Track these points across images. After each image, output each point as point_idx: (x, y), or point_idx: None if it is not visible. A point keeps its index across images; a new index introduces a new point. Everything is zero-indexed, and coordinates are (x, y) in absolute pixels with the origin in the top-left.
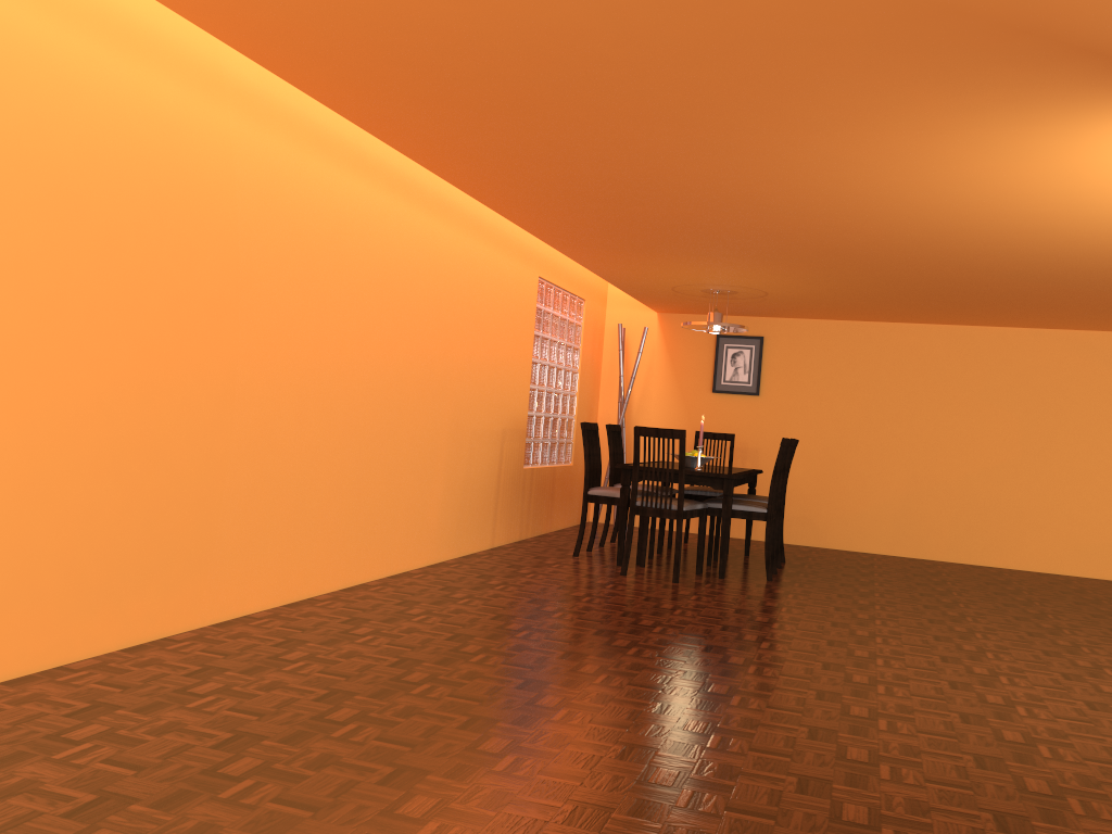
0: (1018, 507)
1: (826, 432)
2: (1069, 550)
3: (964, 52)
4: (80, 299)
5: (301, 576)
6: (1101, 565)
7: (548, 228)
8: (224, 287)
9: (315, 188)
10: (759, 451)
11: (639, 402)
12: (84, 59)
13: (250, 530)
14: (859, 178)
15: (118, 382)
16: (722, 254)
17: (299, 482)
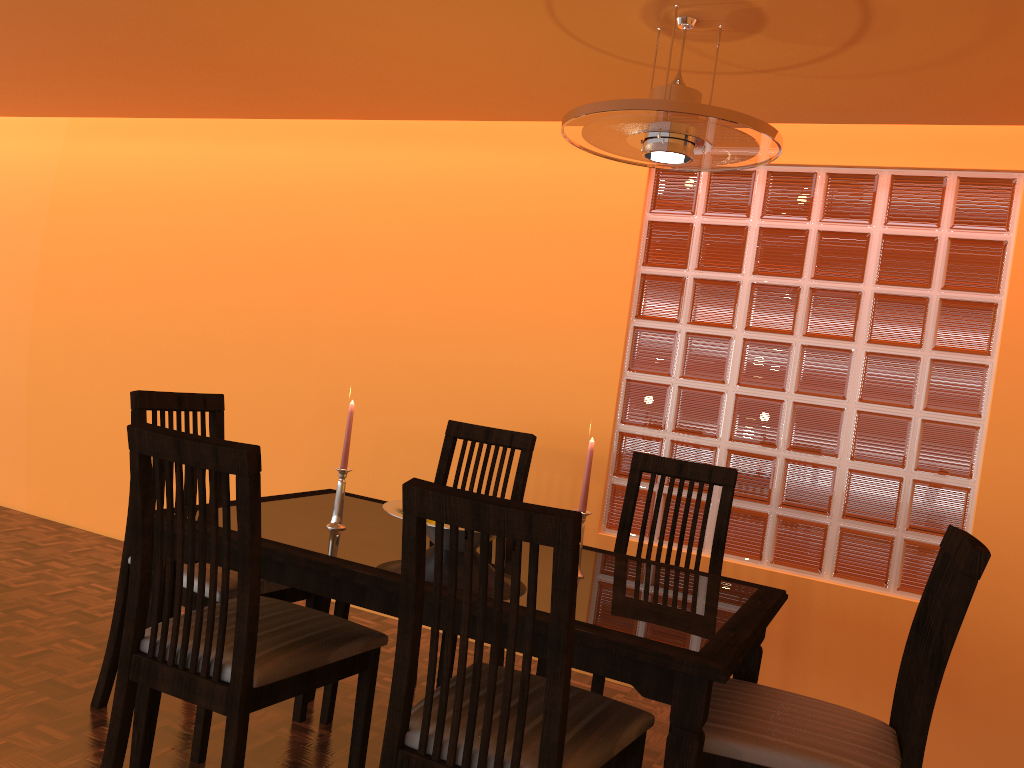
0: None
1: None
2: None
3: None
4: None
5: (67, 502)
6: None
7: (188, 105)
8: (5, 260)
9: (89, 167)
10: None
11: None
12: None
13: (20, 443)
14: None
15: None
16: (132, 4)
17: (67, 418)
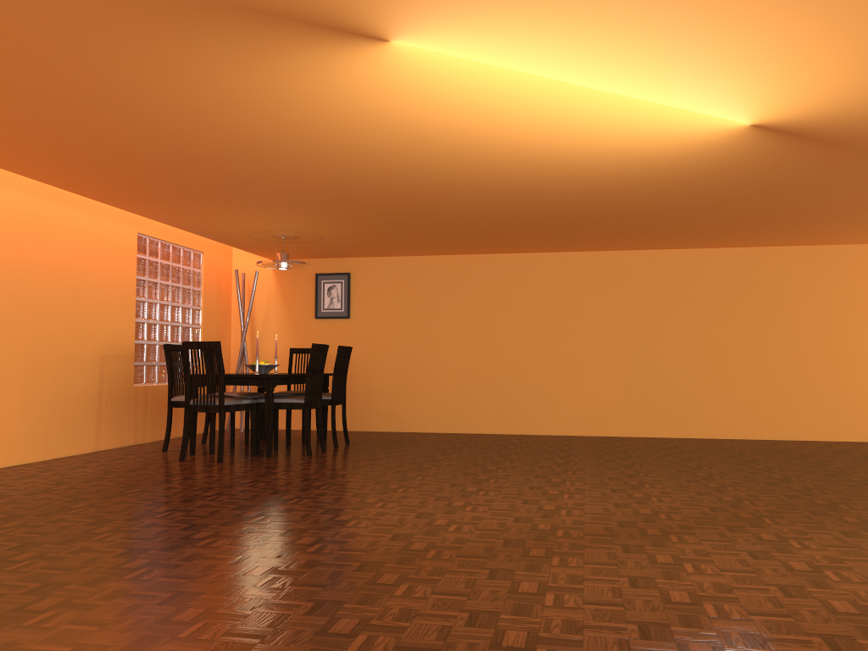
0: (539, 387)
1: (401, 342)
2: (577, 416)
3: (136, 7)
4: None
5: None
6: (600, 425)
7: (79, 187)
8: None
9: None
10: (353, 361)
11: (261, 330)
12: None
13: None
14: (230, 126)
15: None
16: (238, 202)
17: None
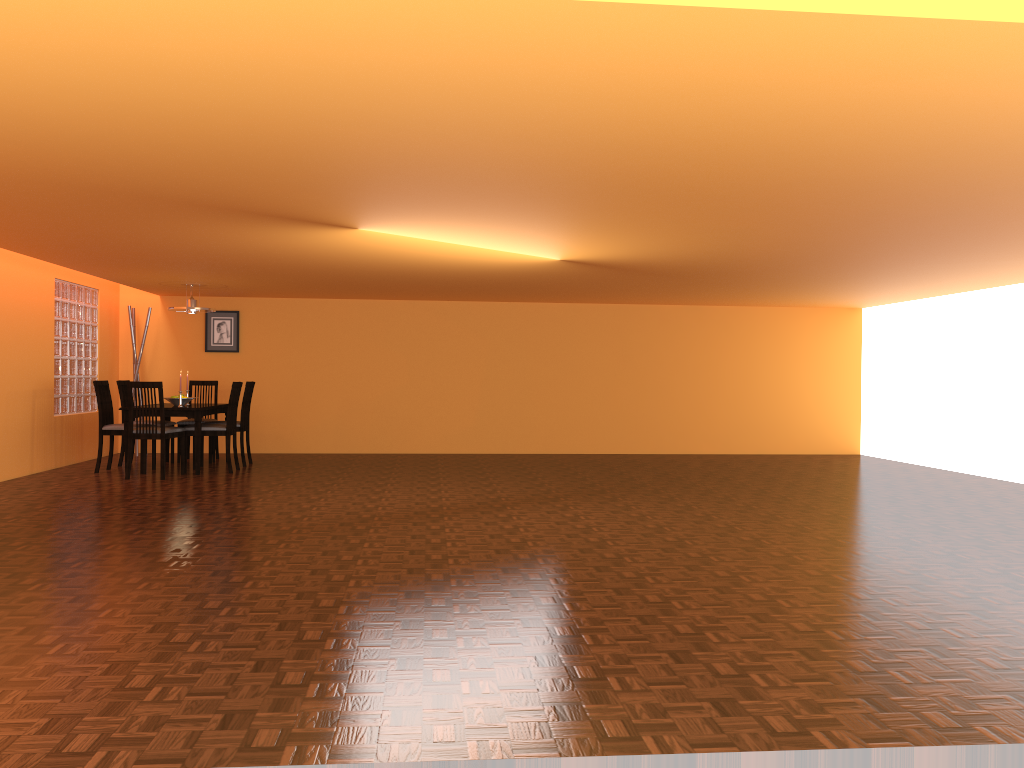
0: (409, 414)
1: (287, 375)
2: (440, 437)
3: (221, 213)
4: None
5: None
6: (458, 445)
7: (50, 257)
8: None
9: None
10: (242, 391)
11: (151, 362)
12: None
13: None
14: (222, 243)
15: None
16: (178, 269)
17: None
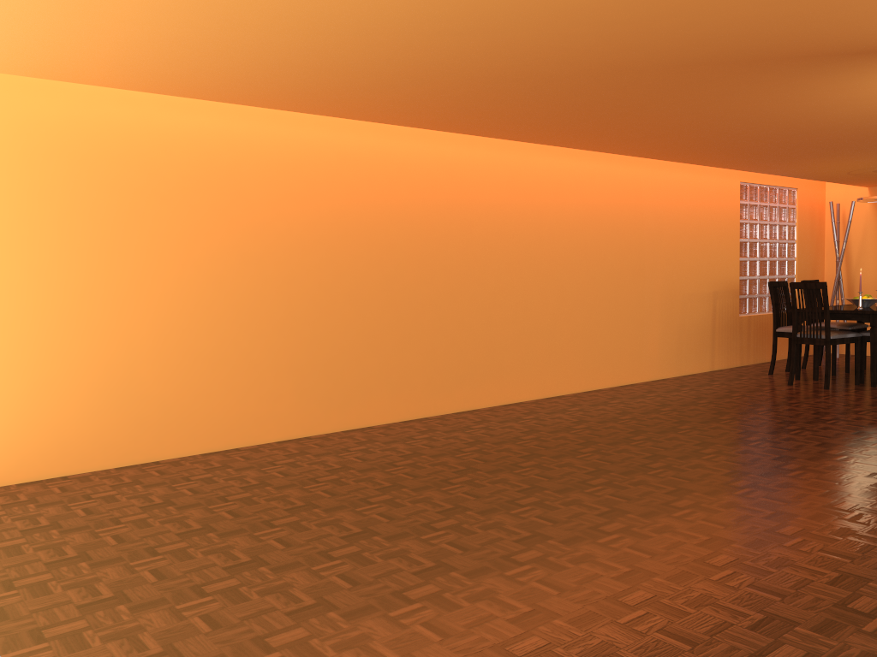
0: None
1: None
2: None
3: (791, 67)
4: (417, 255)
5: (553, 383)
6: None
7: (703, 161)
8: (489, 236)
9: (540, 172)
10: None
11: (857, 259)
12: (407, 150)
13: (518, 358)
14: (851, 111)
15: (438, 290)
16: (843, 153)
17: (546, 332)
